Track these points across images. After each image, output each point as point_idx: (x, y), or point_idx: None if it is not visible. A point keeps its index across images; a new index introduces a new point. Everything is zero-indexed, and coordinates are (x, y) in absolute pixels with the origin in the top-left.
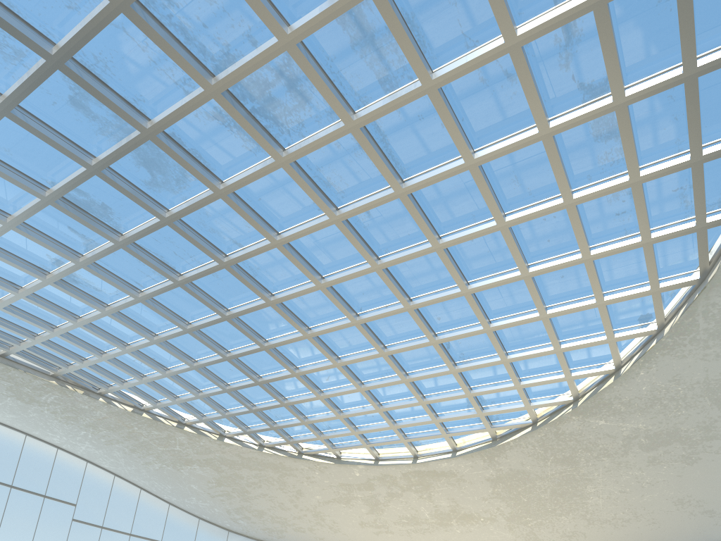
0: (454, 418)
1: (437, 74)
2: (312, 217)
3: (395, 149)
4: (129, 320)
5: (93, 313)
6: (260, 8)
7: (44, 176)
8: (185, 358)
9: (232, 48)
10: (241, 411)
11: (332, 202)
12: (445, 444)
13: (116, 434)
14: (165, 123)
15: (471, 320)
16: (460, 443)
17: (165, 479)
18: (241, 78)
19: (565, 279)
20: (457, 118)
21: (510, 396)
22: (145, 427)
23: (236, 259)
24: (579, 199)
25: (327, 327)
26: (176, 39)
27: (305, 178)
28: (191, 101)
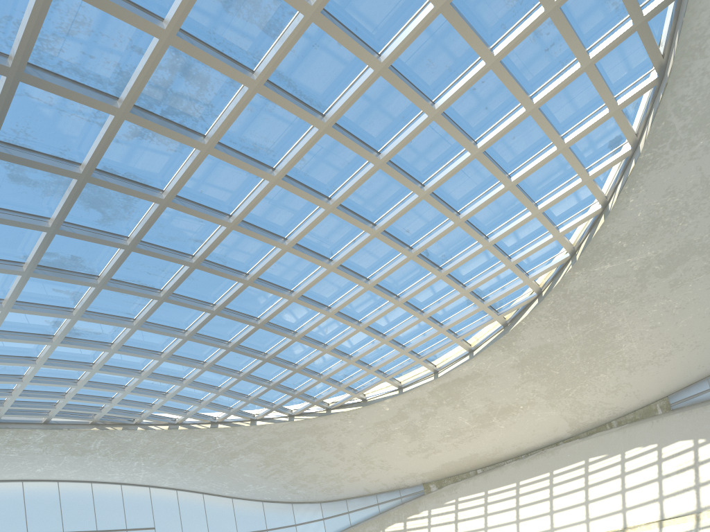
0: (459, 321)
1: None
2: (254, 186)
3: (304, 88)
4: (135, 349)
5: (103, 356)
6: (131, 17)
7: (15, 254)
8: (194, 363)
9: (122, 66)
10: (261, 392)
11: (266, 165)
12: (459, 349)
13: (163, 453)
14: (94, 161)
15: (440, 220)
16: (473, 342)
17: (219, 477)
18: (141, 89)
19: (518, 139)
20: (350, 30)
21: (505, 277)
22: (185, 438)
23: (202, 256)
24: (501, 53)
25: (308, 283)
26: (73, 81)
27: (233, 154)
28: (107, 131)
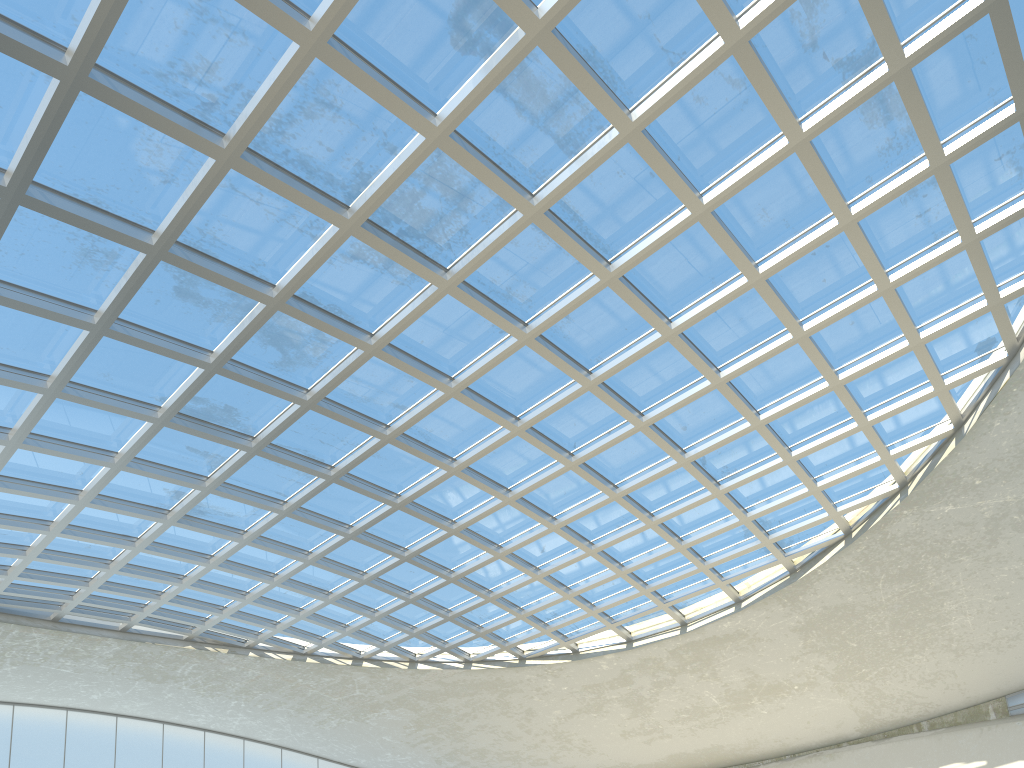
0: (729, 558)
1: (638, 112)
2: (494, 344)
3: (592, 225)
4: (274, 543)
5: (229, 546)
6: (398, 106)
7: (152, 393)
8: (351, 572)
9: (365, 166)
10: (433, 623)
11: (517, 317)
12: (722, 596)
13: (276, 694)
14: (295, 284)
15: (730, 418)
16: (743, 589)
17: (347, 737)
18: (384, 199)
19: (857, 325)
20: (670, 159)
21: (804, 506)
22: (312, 676)
23: (402, 427)
24: (861, 212)
25: (534, 482)
26: (296, 178)
27: (479, 298)
28: (324, 247)
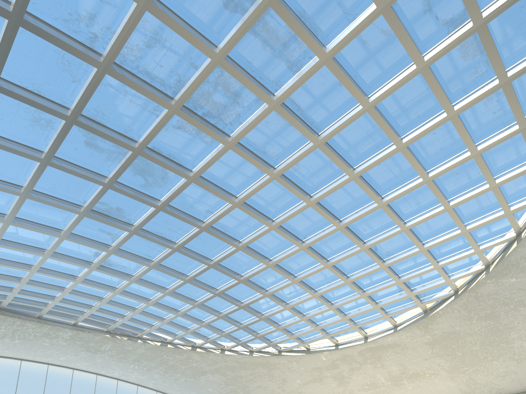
0: (390, 302)
1: (329, 47)
2: (258, 179)
3: (308, 113)
4: (148, 283)
5: (124, 283)
6: (195, 40)
7: (78, 199)
8: (189, 300)
9: (181, 76)
10: (233, 330)
11: (270, 164)
12: (387, 323)
13: (153, 362)
14: (147, 140)
15: (390, 225)
16: (398, 320)
17: (189, 388)
18: (191, 94)
19: (460, 175)
20: (350, 76)
21: (432, 276)
22: (171, 354)
23: (210, 223)
24: (460, 109)
25: (283, 256)
26: (144, 81)
27: (247, 152)
28: (161, 120)
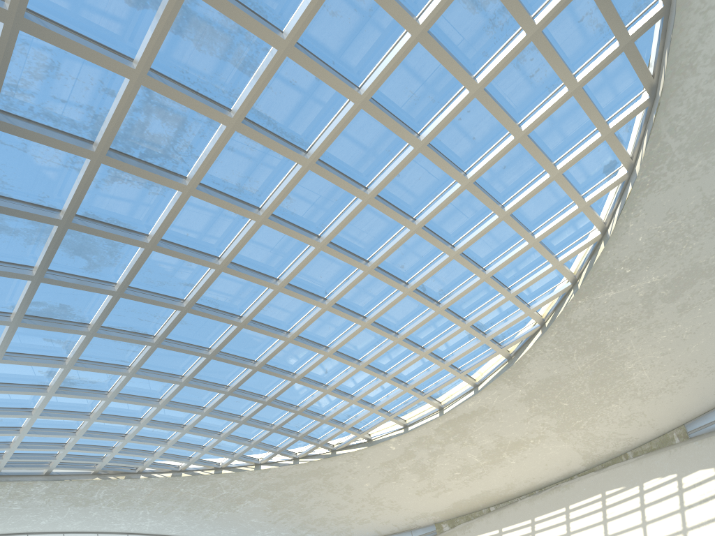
0: (461, 355)
1: (287, 31)
2: (241, 227)
3: (284, 125)
4: (132, 397)
5: (100, 404)
6: (99, 58)
7: (2, 304)
8: (193, 409)
9: (96, 109)
10: (263, 435)
11: (252, 205)
12: (464, 384)
13: (168, 501)
14: (74, 207)
15: (434, 254)
16: (478, 377)
17: (227, 524)
18: (116, 132)
19: (509, 168)
20: (327, 64)
21: (506, 309)
22: (189, 485)
23: (193, 299)
24: (484, 80)
25: (303, 324)
26: (46, 127)
27: (216, 195)
28: (84, 175)
